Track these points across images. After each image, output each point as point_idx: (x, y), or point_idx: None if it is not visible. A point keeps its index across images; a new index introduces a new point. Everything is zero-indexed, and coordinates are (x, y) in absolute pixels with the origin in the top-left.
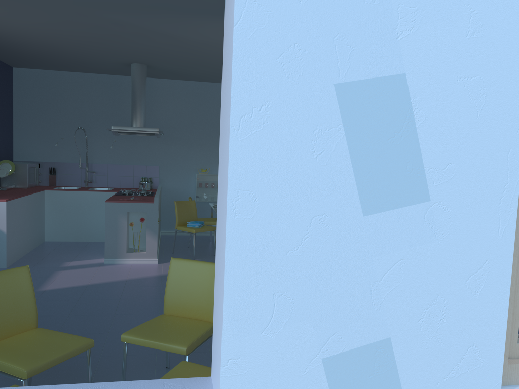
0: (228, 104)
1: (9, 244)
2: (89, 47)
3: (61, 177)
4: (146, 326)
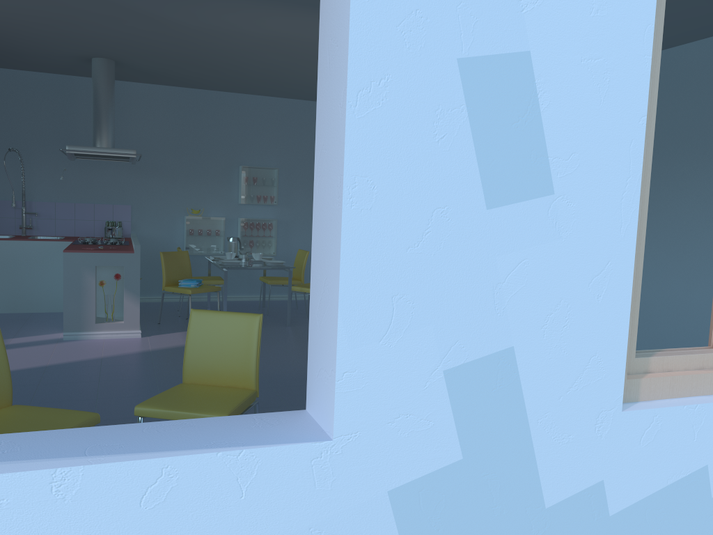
0: (341, 77)
1: None
2: (33, 30)
3: None
4: (166, 396)
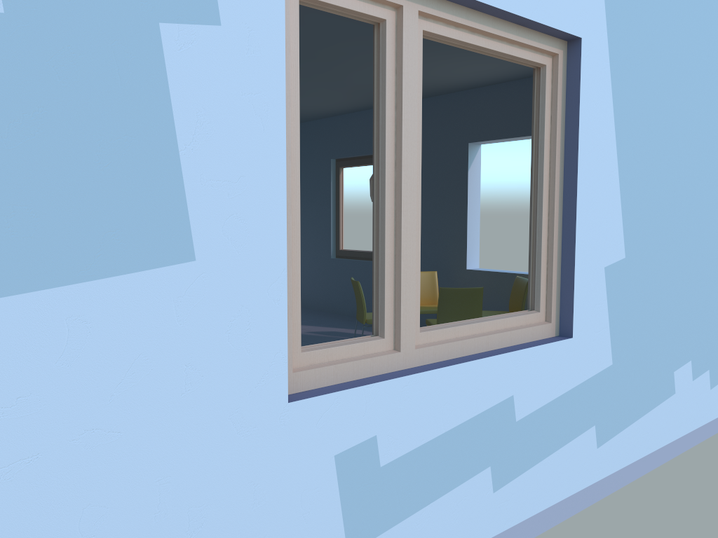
0: (478, 197)
1: None
2: None
3: None
4: None
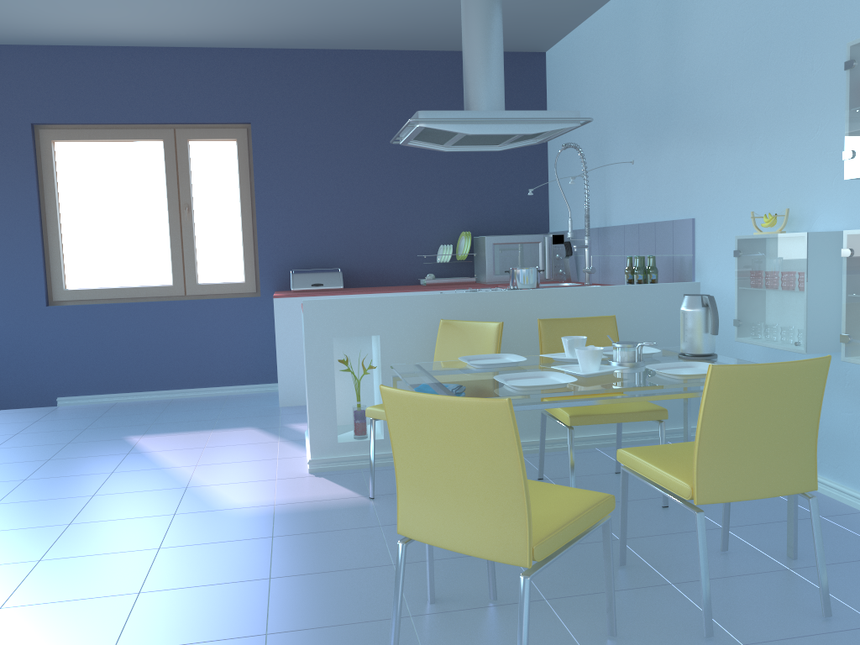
0: None
1: (291, 369)
2: None
3: (581, 263)
4: None
